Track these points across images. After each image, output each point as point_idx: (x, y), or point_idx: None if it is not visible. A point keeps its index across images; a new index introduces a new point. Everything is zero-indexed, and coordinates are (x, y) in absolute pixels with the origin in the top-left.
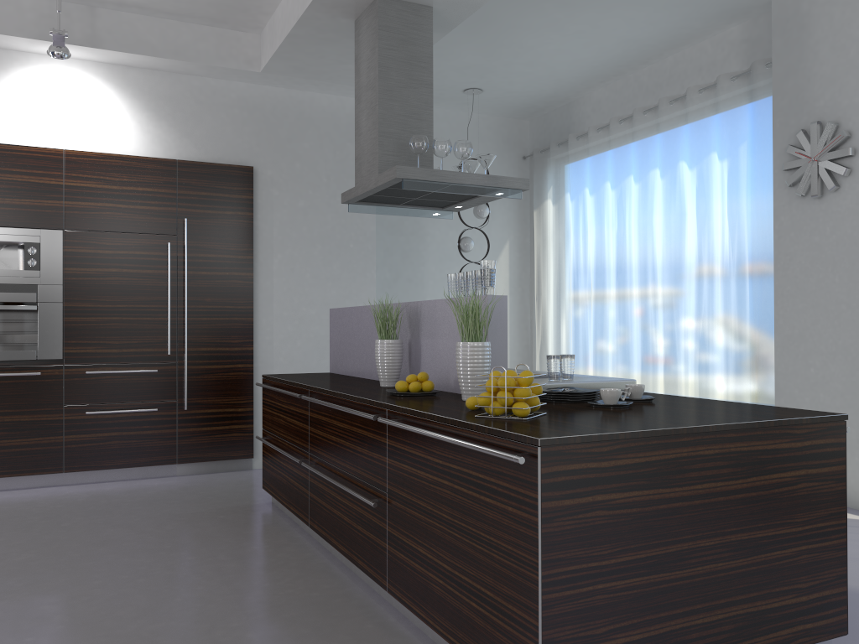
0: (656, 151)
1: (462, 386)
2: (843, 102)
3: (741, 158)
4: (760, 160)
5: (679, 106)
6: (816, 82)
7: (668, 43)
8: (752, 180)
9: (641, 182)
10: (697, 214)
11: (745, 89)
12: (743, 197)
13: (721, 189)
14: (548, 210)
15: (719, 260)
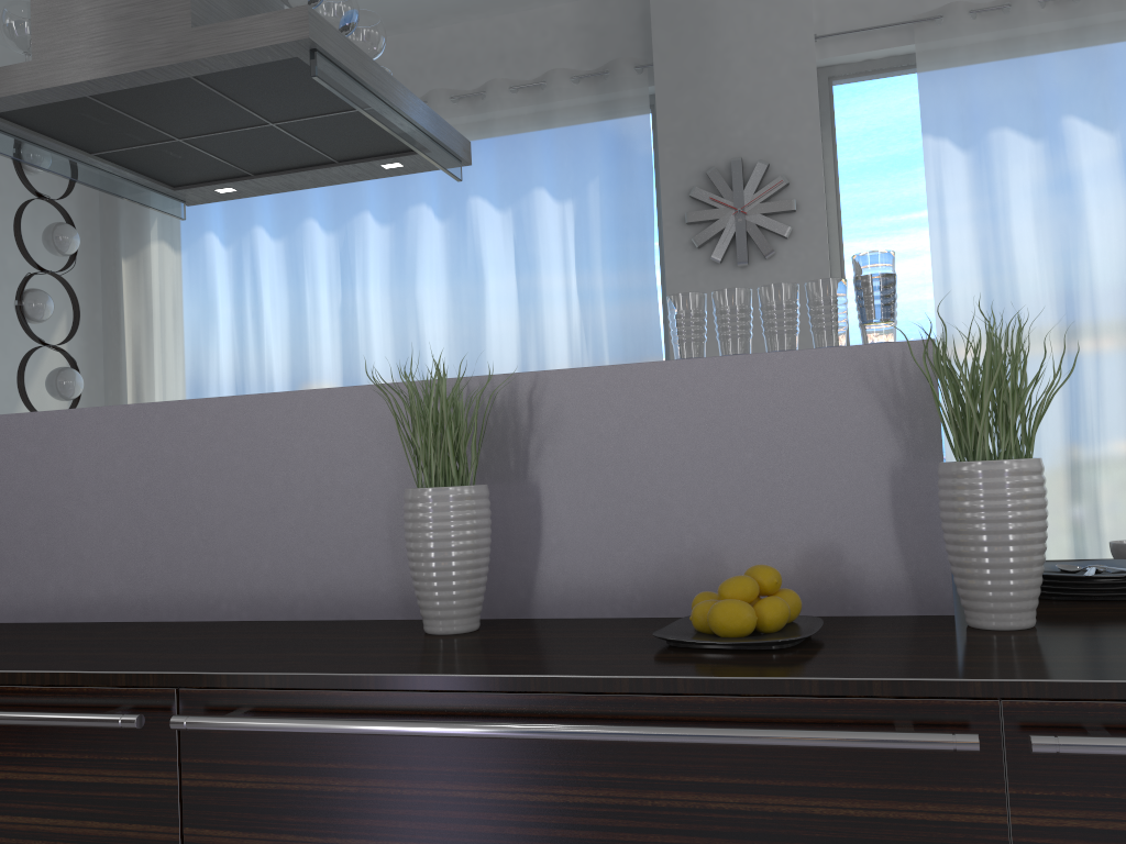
0: (420, 176)
1: (1011, 590)
2: (773, 137)
3: (592, 201)
4: (633, 207)
5: (465, 108)
6: (730, 103)
7: (462, 0)
8: (619, 236)
9: (394, 224)
10: (519, 282)
11: (592, 99)
12: (597, 261)
13: (561, 246)
14: (158, 262)
15: (557, 356)
